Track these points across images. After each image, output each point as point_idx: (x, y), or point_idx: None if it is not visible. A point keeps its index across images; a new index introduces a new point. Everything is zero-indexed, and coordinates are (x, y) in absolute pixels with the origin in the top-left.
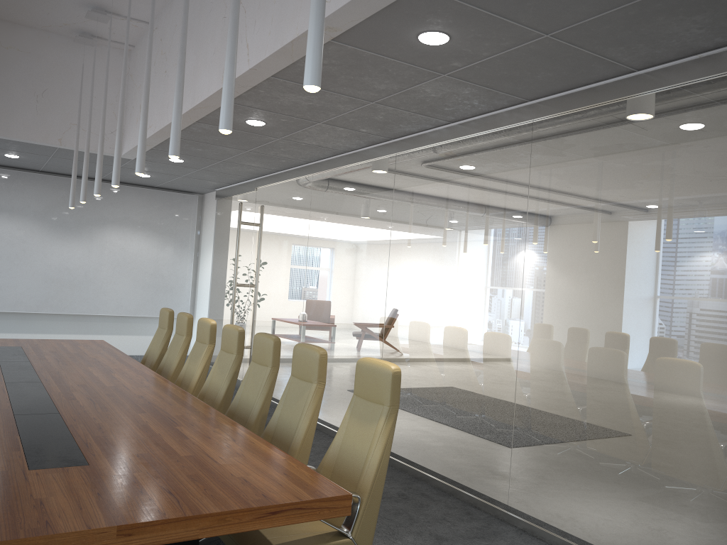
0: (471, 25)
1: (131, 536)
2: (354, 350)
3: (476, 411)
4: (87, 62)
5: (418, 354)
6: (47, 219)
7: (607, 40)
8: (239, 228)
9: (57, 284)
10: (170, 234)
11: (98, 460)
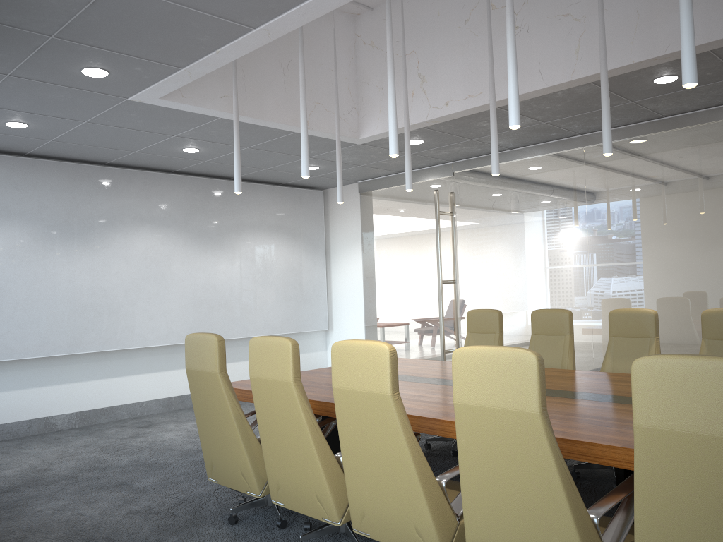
0: None
1: None
2: None
3: None
4: (322, 28)
5: None
6: (188, 229)
7: None
8: (439, 218)
9: (206, 305)
10: (302, 237)
11: None
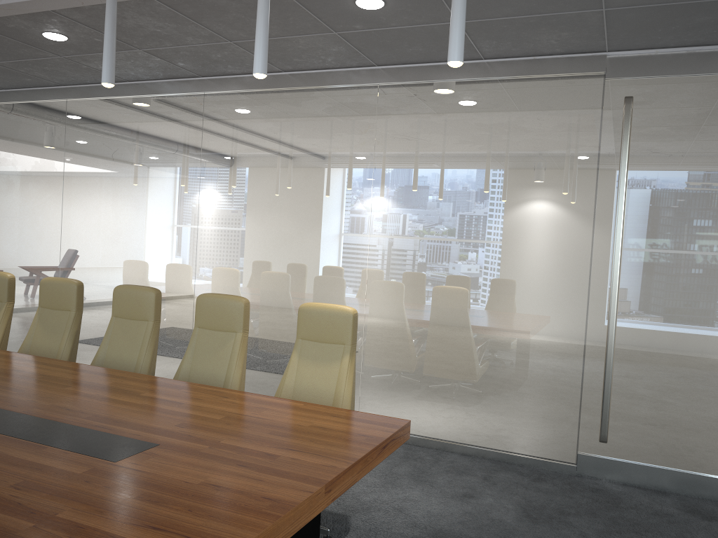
0: (413, 1)
1: (330, 491)
2: None
3: None
4: None
5: (245, 296)
6: None
7: (492, 35)
8: None
9: None
10: None
11: (157, 439)
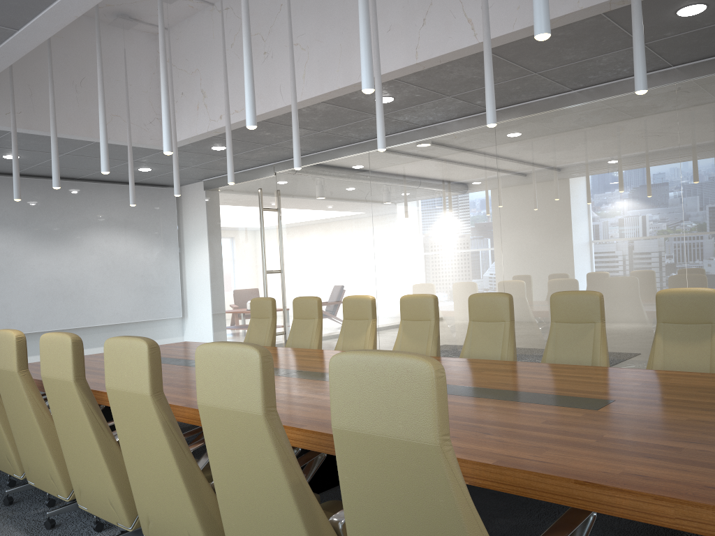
0: None
1: None
2: (463, 310)
3: (641, 337)
4: (119, 47)
5: None
6: (29, 227)
7: None
8: (262, 214)
9: (49, 298)
10: (153, 231)
11: (607, 397)
